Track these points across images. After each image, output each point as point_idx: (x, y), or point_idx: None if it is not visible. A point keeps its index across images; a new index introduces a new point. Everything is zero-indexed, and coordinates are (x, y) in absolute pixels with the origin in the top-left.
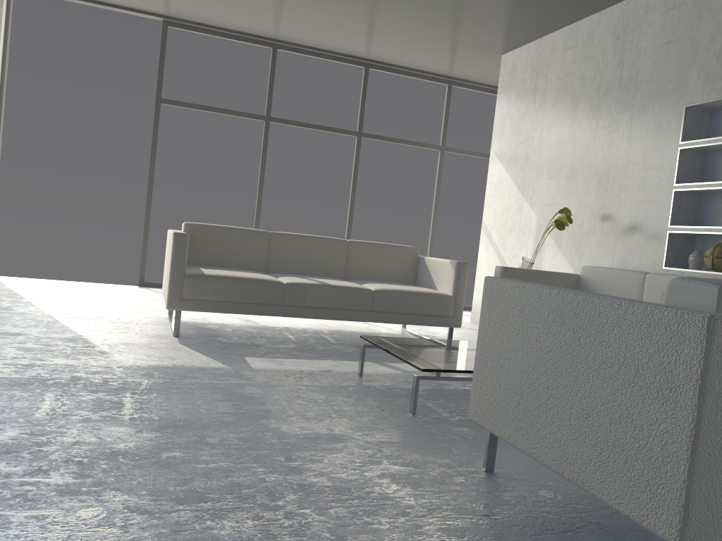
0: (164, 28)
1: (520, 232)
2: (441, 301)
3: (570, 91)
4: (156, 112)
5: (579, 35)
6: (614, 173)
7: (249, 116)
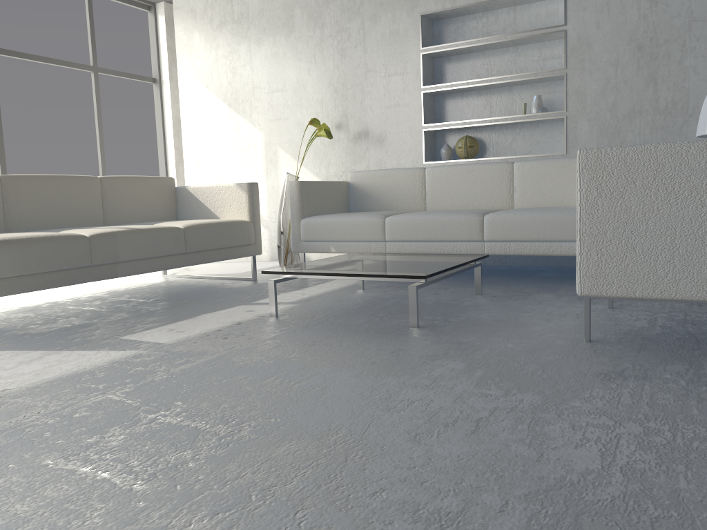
0: None
1: (243, 152)
2: (244, 228)
3: (280, 0)
4: None
5: None
6: (353, 81)
7: None
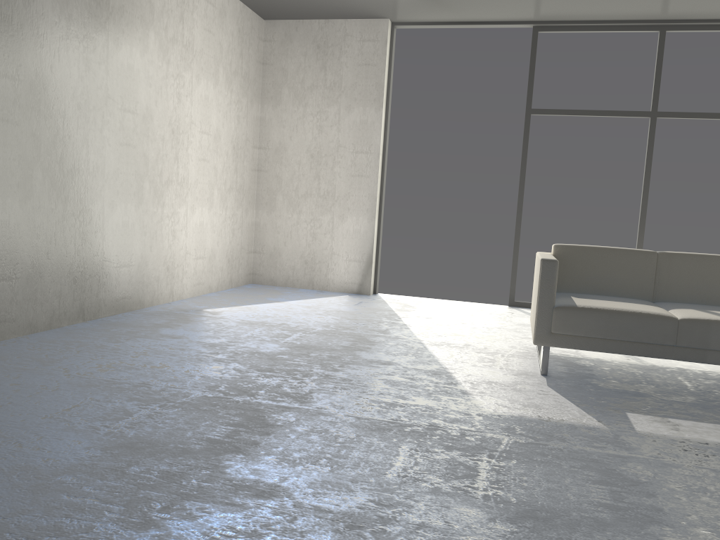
0: (534, 34)
1: None
2: None
3: None
4: (525, 124)
5: None
6: None
7: (630, 114)
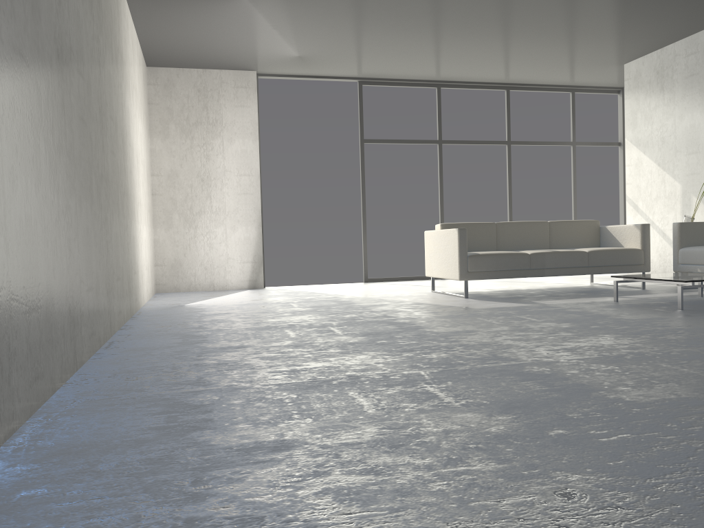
0: (360, 87)
1: (666, 198)
2: (634, 253)
3: (697, 87)
4: (361, 150)
5: (698, 44)
6: None
7: (426, 142)
